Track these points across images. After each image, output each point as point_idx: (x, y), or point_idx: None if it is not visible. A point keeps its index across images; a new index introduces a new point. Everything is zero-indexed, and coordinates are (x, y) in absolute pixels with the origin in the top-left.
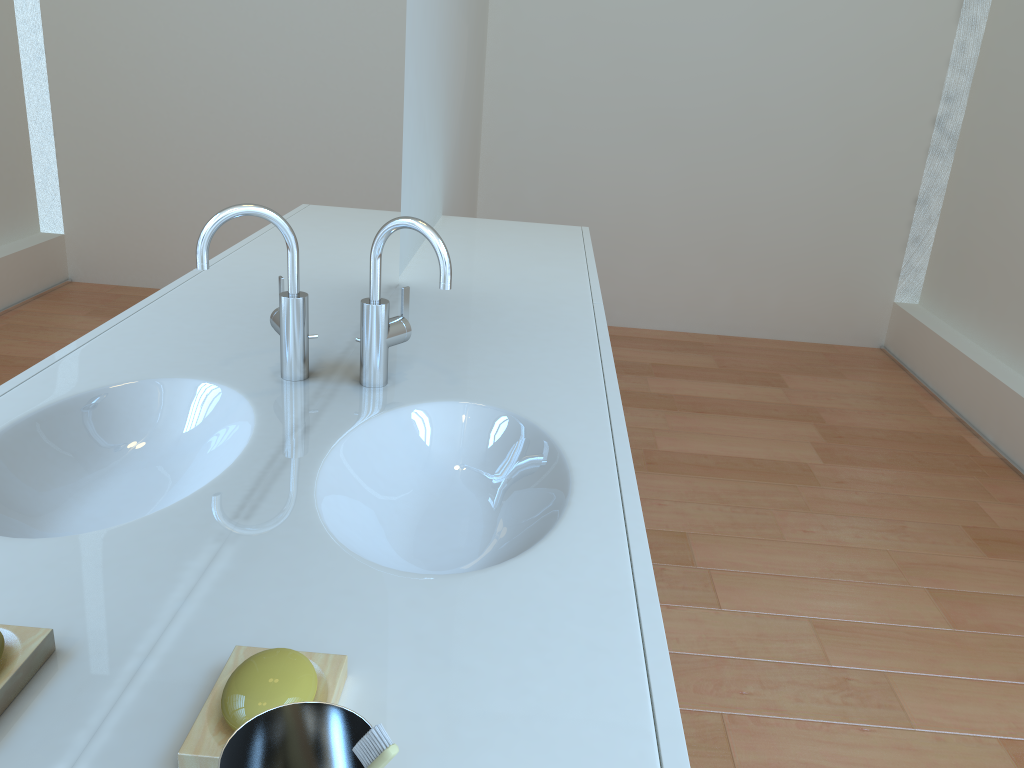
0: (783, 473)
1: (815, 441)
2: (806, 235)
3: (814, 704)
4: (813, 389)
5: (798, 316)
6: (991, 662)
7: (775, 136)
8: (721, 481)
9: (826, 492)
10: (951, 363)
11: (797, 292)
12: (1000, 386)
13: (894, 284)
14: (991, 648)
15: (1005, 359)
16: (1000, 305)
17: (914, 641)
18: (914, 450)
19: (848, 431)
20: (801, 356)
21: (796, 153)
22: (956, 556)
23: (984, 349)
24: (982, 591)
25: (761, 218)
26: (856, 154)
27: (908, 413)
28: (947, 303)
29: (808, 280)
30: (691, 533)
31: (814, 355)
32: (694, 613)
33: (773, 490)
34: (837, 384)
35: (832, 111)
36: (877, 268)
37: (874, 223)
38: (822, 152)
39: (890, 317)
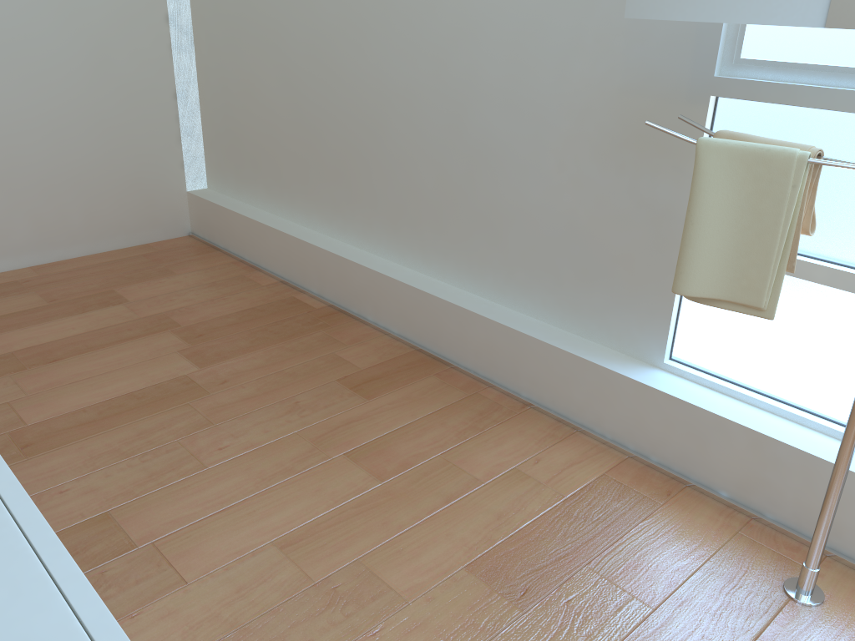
0: (170, 395)
1: (182, 348)
2: (86, 146)
3: (324, 635)
4: (153, 295)
5: (106, 226)
6: (422, 498)
7: (16, 48)
8: (115, 432)
9: (218, 398)
10: (260, 235)
11: (97, 203)
12: (309, 246)
13: (182, 175)
14: (415, 484)
15: (301, 221)
16: (281, 177)
17: (363, 512)
18: (266, 324)
19: (205, 326)
20: (125, 264)
21: (46, 64)
22: (348, 411)
23: (280, 216)
24: (382, 434)
25: (33, 137)
26: (107, 58)
27: (243, 290)
28: (234, 183)
29: (103, 189)
30: (113, 509)
31: (136, 259)
32: (164, 606)
33: (170, 418)
34: (171, 282)
35: (68, 16)
36: (163, 164)
37: (146, 123)
38: (73, 60)
39: (189, 205)
